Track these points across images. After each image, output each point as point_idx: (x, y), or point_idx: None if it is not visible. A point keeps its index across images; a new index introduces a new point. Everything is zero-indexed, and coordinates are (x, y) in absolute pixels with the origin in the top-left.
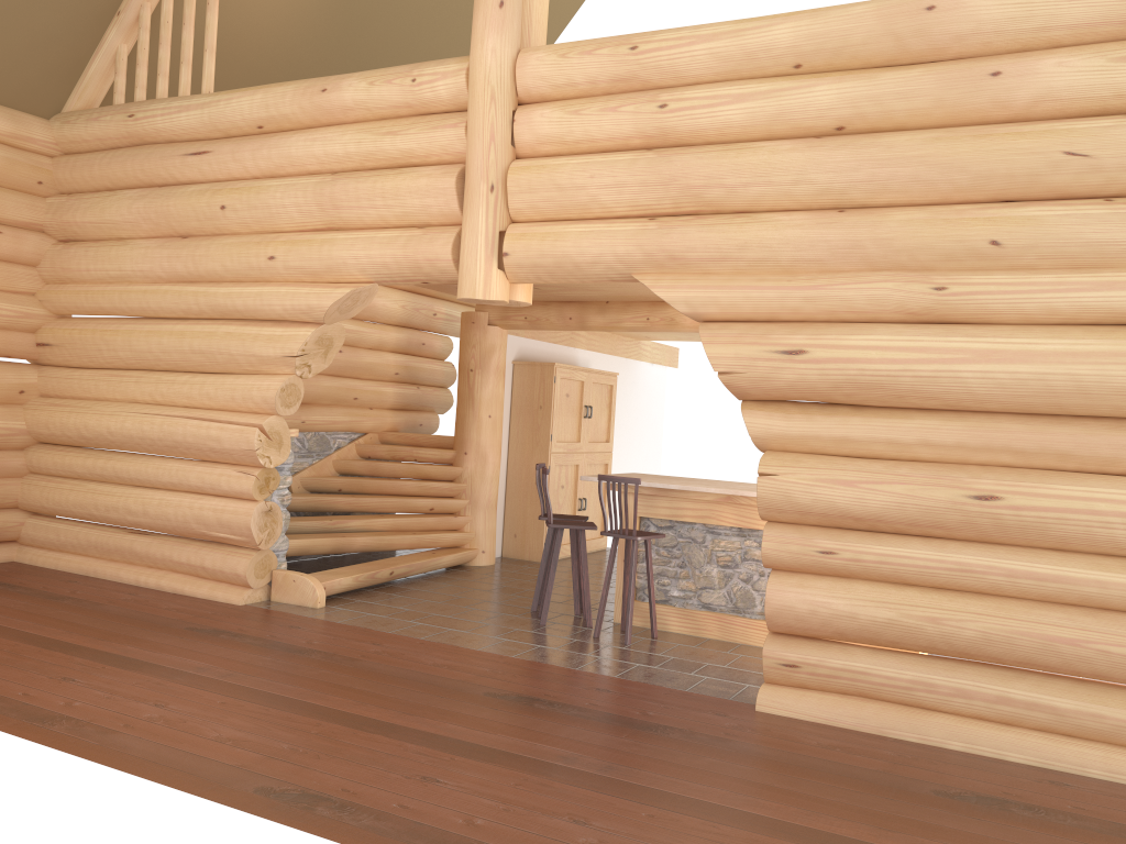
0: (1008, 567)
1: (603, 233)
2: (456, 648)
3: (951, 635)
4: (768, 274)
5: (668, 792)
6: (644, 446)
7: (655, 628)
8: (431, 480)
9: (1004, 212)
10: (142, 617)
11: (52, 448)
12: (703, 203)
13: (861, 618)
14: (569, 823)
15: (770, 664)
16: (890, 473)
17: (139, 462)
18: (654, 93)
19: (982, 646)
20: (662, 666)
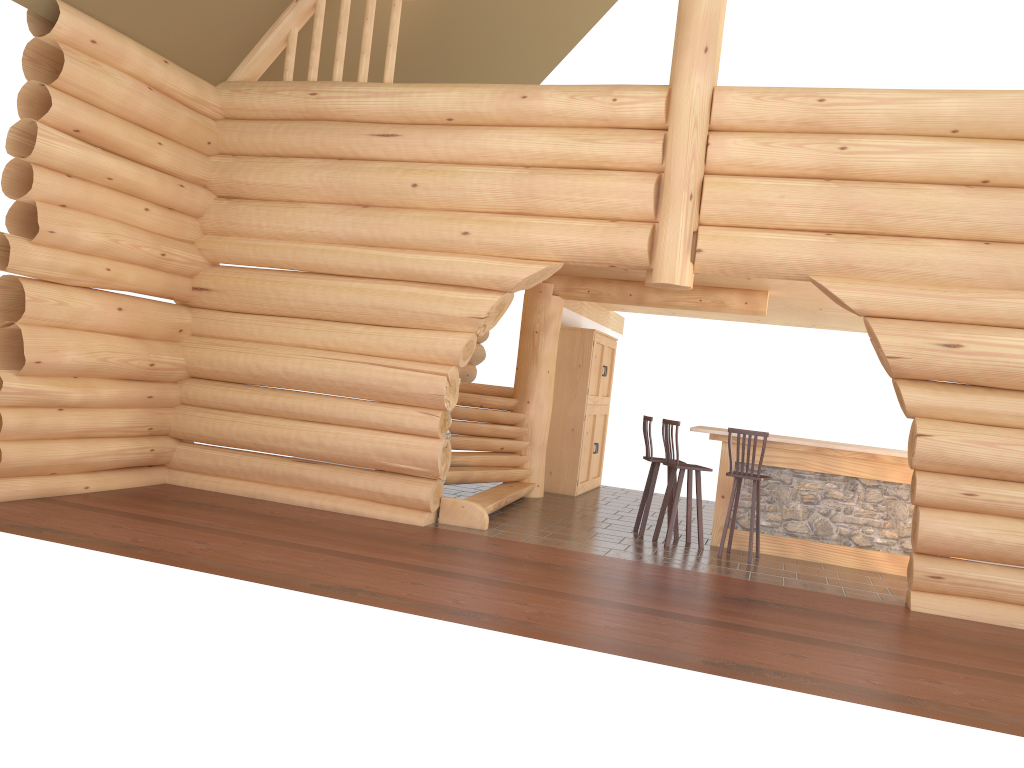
0: None
1: (789, 242)
2: (642, 563)
3: None
4: (925, 285)
5: (952, 663)
6: None
7: (759, 550)
8: (496, 424)
9: None
10: (368, 534)
11: (208, 383)
12: (873, 227)
13: (996, 542)
14: (929, 683)
15: (919, 576)
16: (1021, 438)
17: (311, 399)
18: (834, 137)
19: None
20: (800, 578)
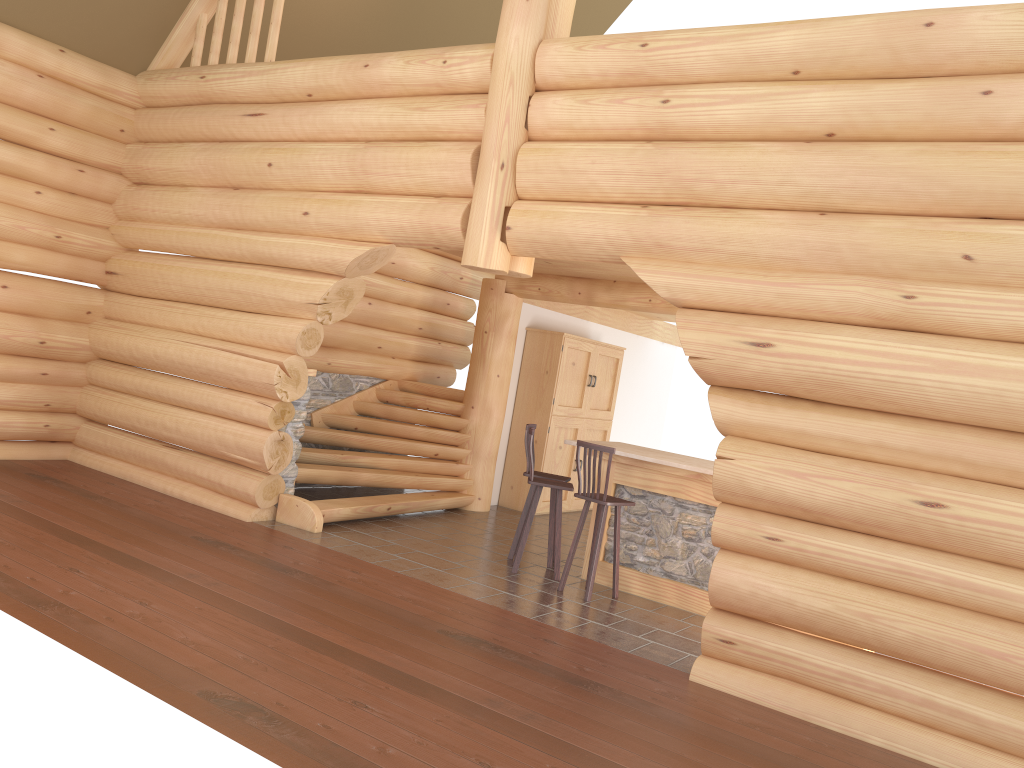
0: (947, 575)
1: (597, 216)
2: (427, 585)
3: (883, 633)
4: (746, 268)
5: (578, 748)
6: (647, 418)
7: (617, 588)
8: (439, 428)
9: (980, 228)
10: (158, 522)
11: (108, 365)
12: (692, 196)
13: (798, 605)
14: (474, 764)
15: (708, 637)
16: (841, 469)
17: (177, 384)
18: (659, 89)
19: (912, 648)
20: (613, 626)
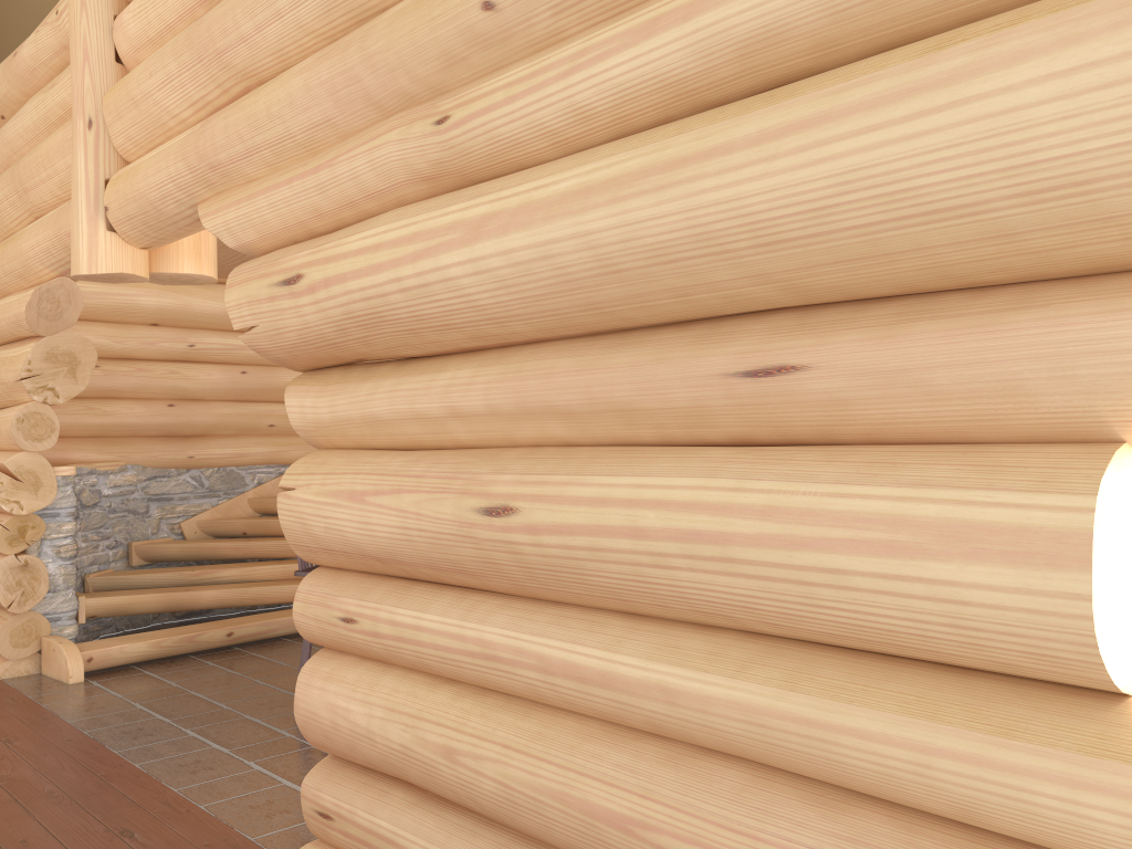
0: (541, 653)
1: (163, 152)
2: (92, 750)
3: (470, 787)
4: (298, 162)
5: None
6: None
7: None
8: None
9: None
10: None
11: None
12: (241, 76)
13: (378, 741)
14: None
15: (308, 810)
16: (403, 473)
17: None
18: None
19: (511, 814)
20: None
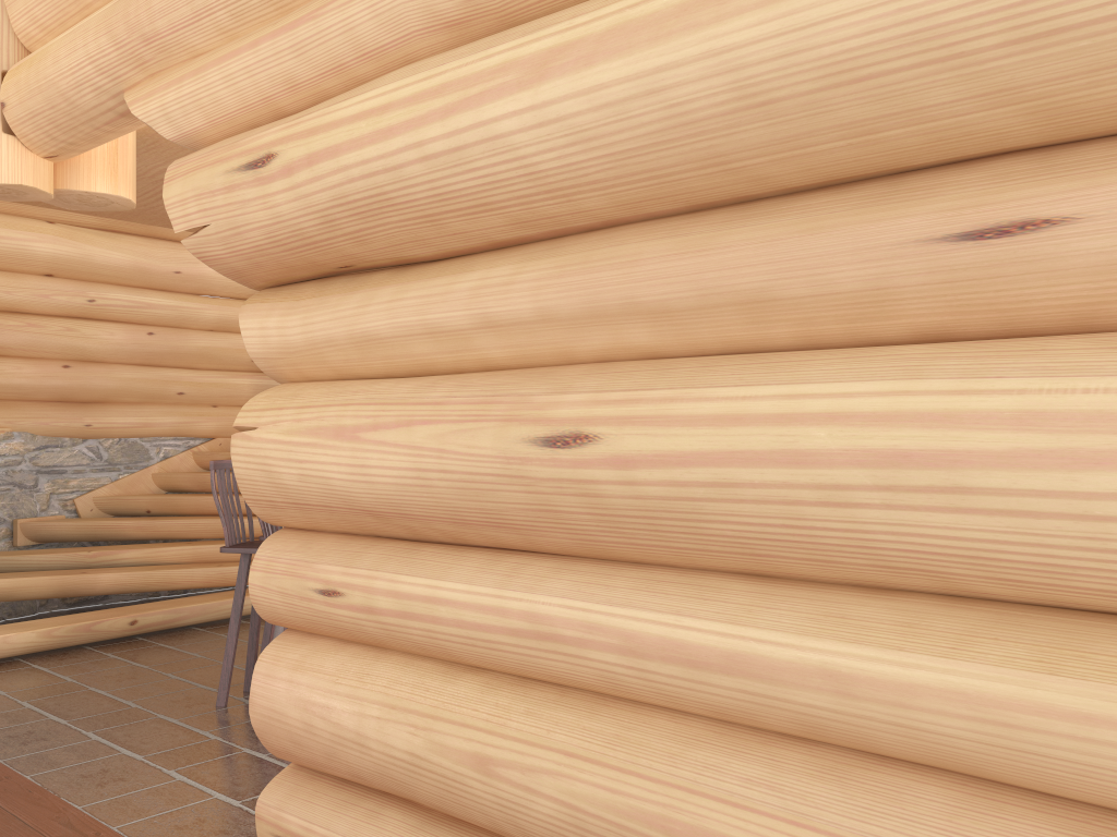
0: (627, 628)
1: (79, 28)
2: None
3: (516, 809)
4: (263, 26)
5: None
6: None
7: None
8: None
9: None
10: None
11: None
12: None
13: (373, 747)
14: None
15: (265, 835)
16: (414, 401)
17: None
18: None
19: None
20: (255, 800)
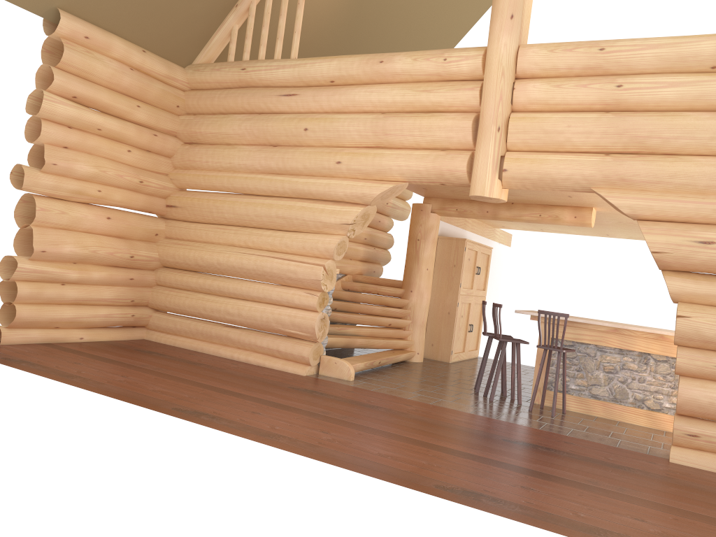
0: None
1: (574, 161)
2: (457, 411)
3: None
4: (686, 193)
5: (671, 506)
6: (491, 294)
7: (565, 407)
8: (388, 307)
9: None
10: (255, 378)
11: (173, 271)
12: (643, 147)
13: None
14: (633, 520)
15: (678, 433)
16: None
17: (235, 282)
18: (613, 78)
19: None
20: (587, 431)
